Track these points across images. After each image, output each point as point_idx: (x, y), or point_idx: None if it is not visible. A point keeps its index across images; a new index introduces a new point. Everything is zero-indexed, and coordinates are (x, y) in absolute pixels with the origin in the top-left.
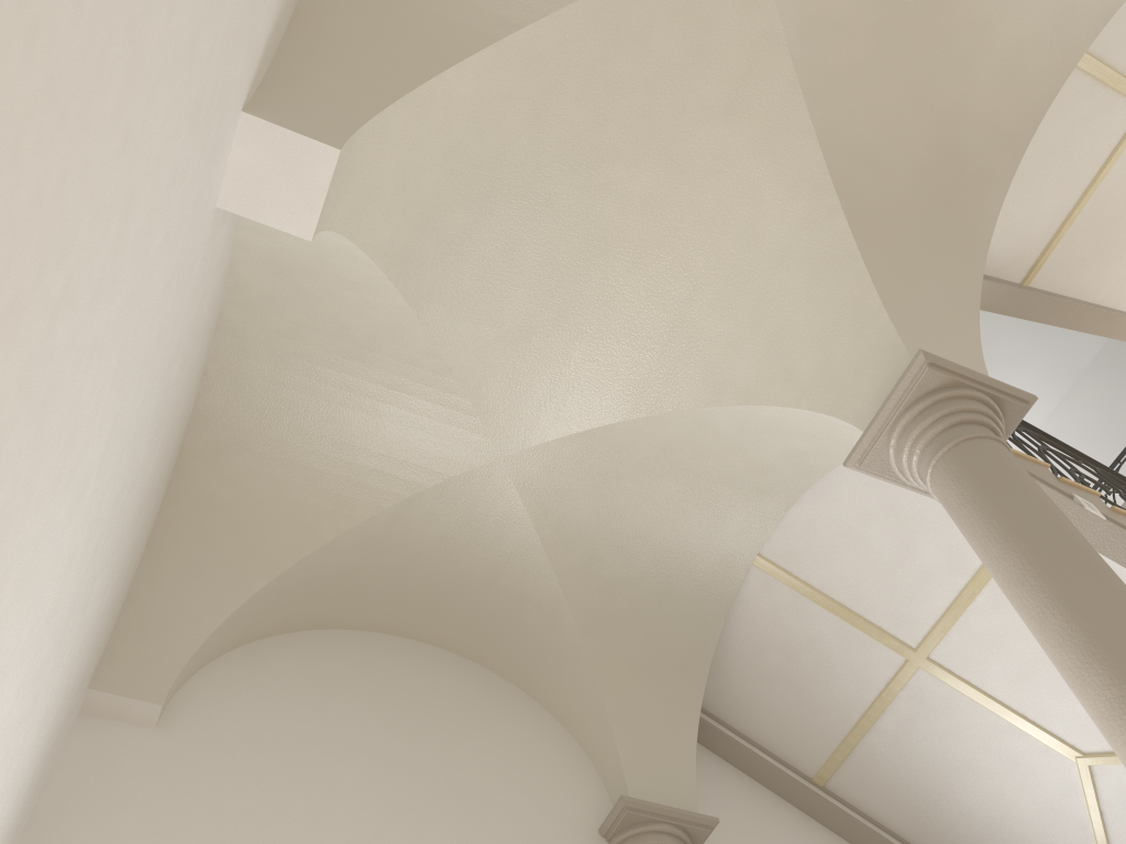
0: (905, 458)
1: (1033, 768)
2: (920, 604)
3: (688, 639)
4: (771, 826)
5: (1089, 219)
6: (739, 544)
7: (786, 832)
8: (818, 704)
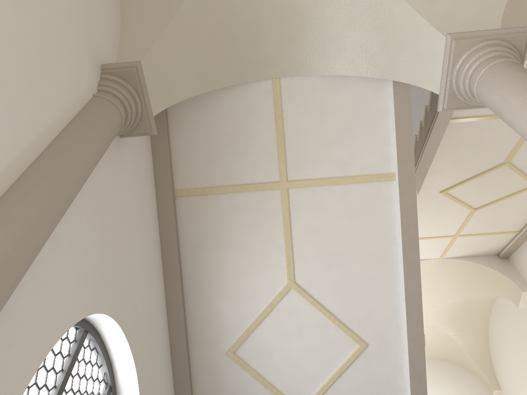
0: (480, 54)
1: (269, 270)
2: (312, 167)
3: (215, 69)
4: (145, 181)
5: (478, 128)
6: (281, 63)
7: (148, 191)
8: (219, 163)
